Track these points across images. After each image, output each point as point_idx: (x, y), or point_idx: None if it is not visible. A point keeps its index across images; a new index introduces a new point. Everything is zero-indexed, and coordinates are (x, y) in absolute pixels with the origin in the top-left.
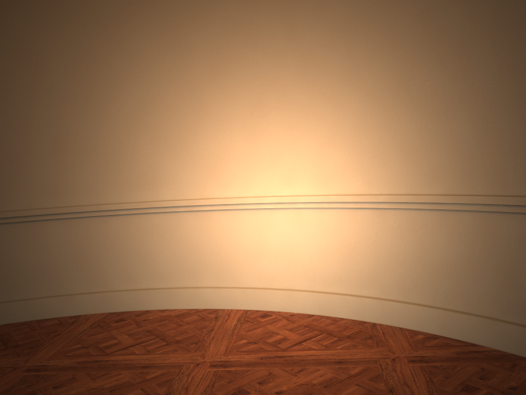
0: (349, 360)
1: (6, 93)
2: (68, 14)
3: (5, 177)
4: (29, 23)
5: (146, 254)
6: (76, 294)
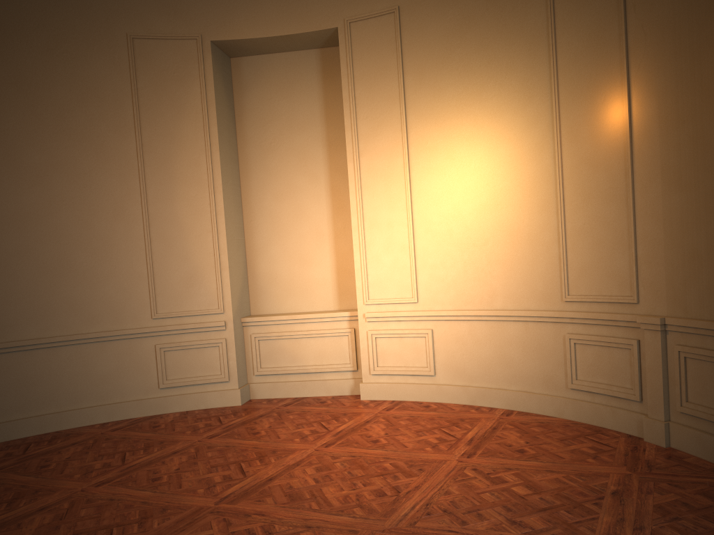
0: (78, 441)
1: None
2: None
3: None
4: None
5: None
6: None
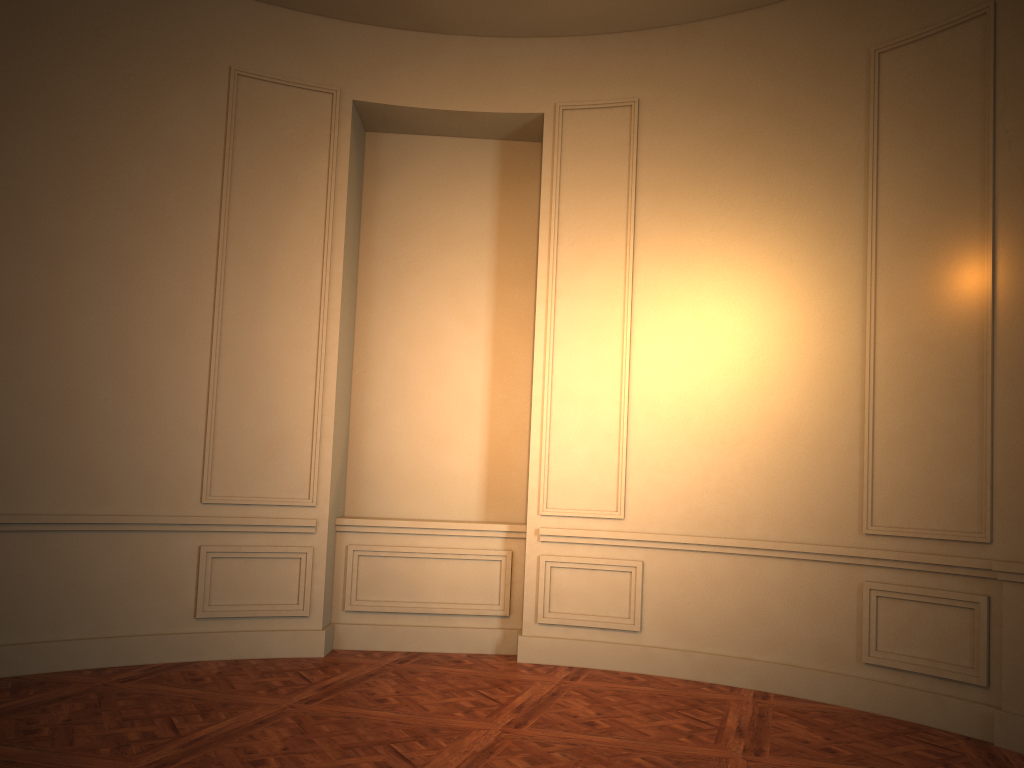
0: (68, 695)
1: None
2: None
3: None
4: None
5: None
6: None
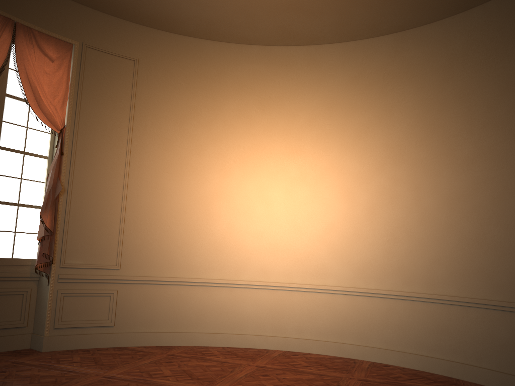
0: None
1: (251, 216)
2: (289, 177)
3: (242, 261)
4: (269, 181)
5: (313, 317)
6: (268, 336)
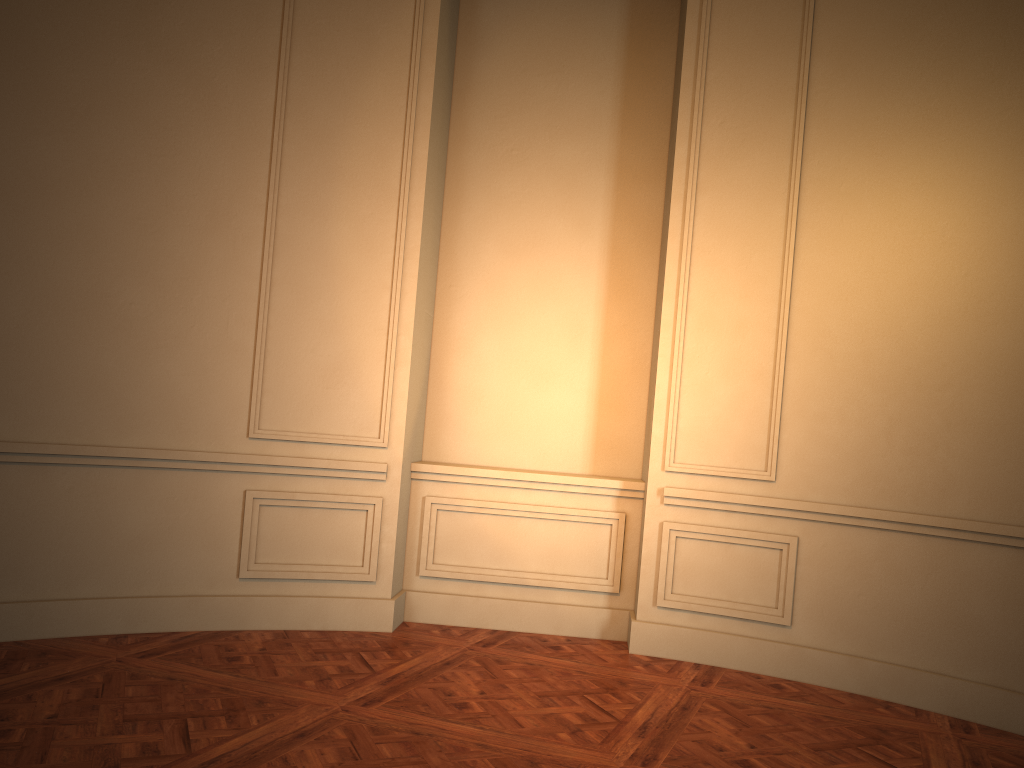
0: (68, 674)
1: None
2: None
3: None
4: None
5: None
6: None
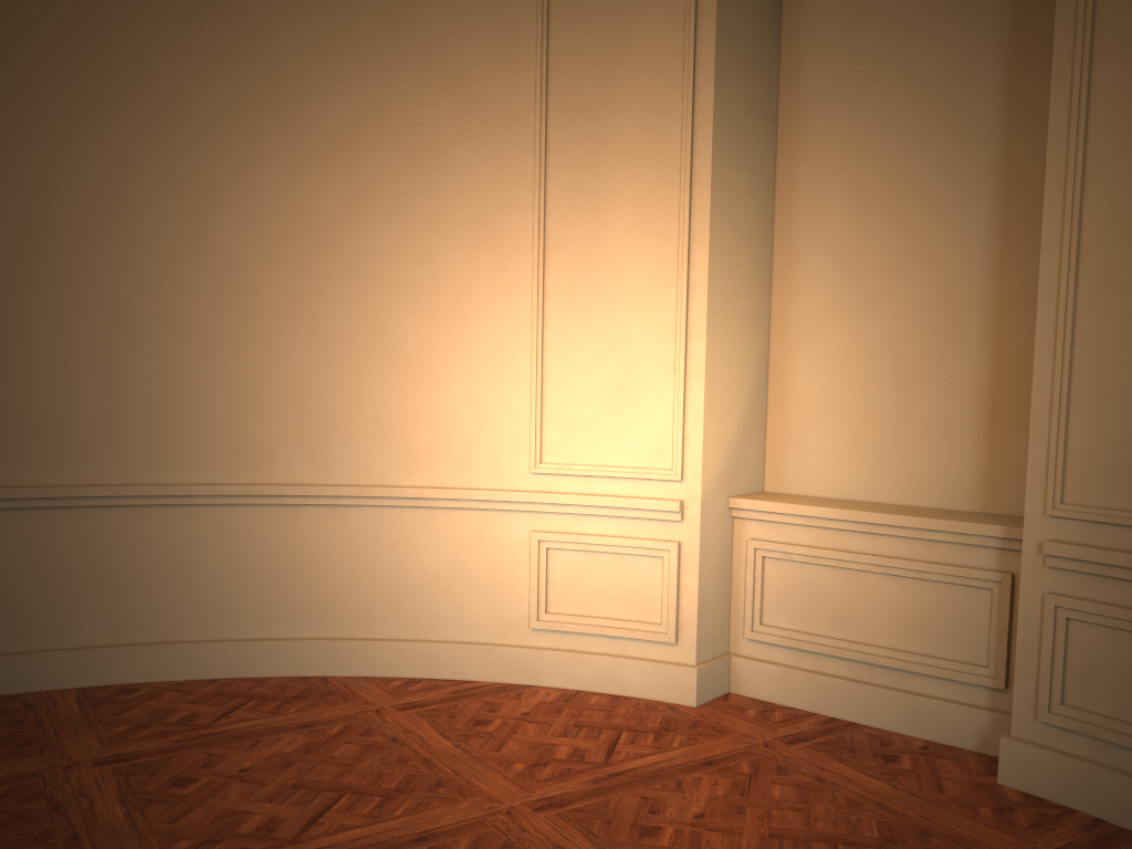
0: (317, 721)
1: None
2: None
3: None
4: None
5: None
6: None
